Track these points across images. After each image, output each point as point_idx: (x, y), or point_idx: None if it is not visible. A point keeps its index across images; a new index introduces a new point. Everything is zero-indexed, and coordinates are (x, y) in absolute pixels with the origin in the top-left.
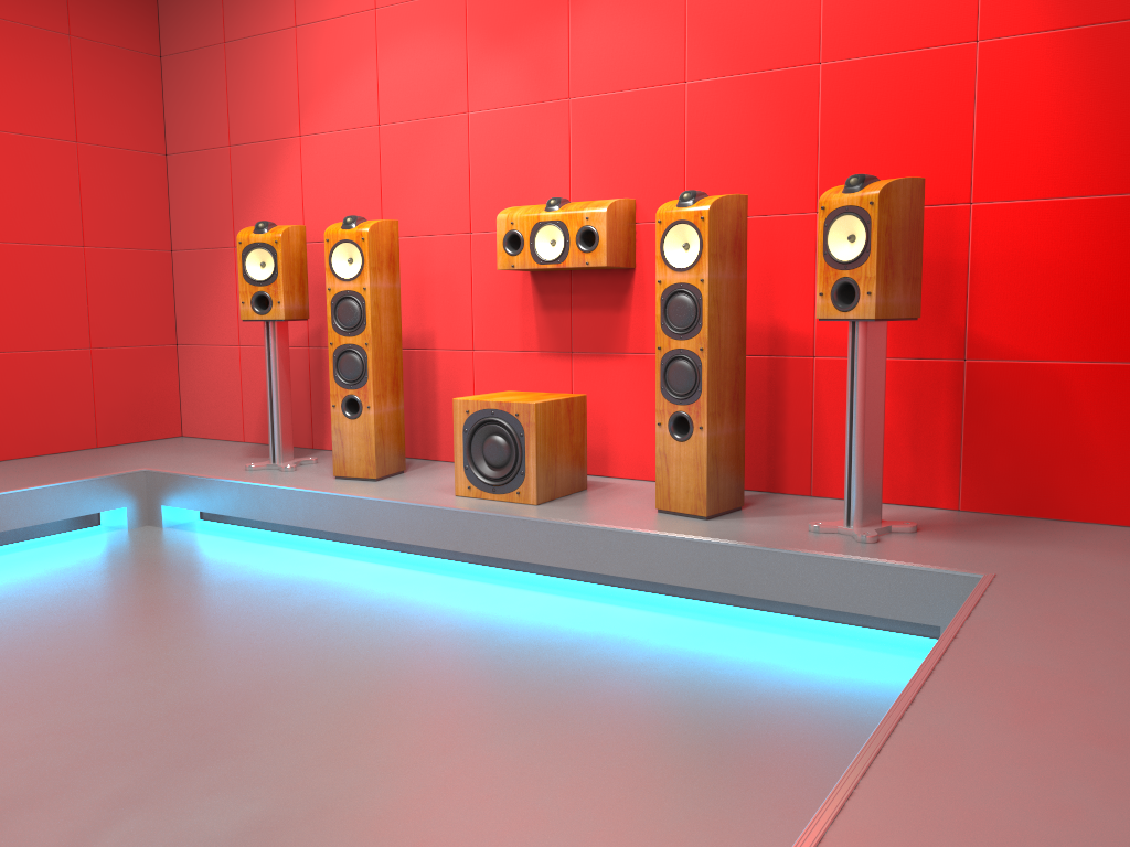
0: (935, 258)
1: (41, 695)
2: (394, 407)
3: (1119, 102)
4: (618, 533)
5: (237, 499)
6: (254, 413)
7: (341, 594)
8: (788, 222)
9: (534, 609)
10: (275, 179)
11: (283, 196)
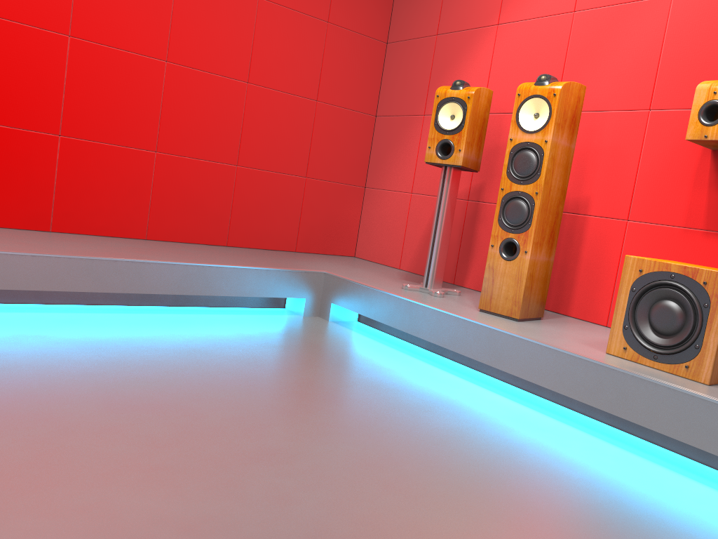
0: None
1: (182, 464)
2: (546, 257)
3: None
4: None
5: (392, 310)
6: (411, 247)
7: (481, 426)
8: None
9: (712, 510)
10: (468, 60)
11: (472, 75)
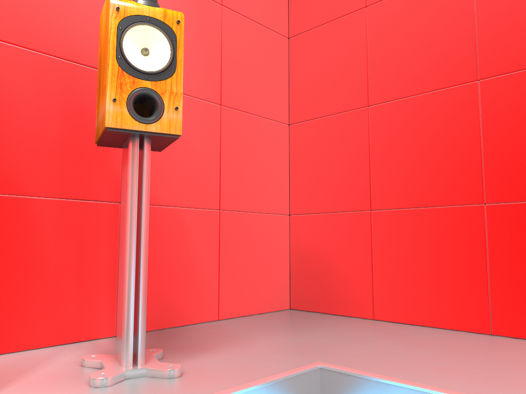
0: None
1: None
2: None
3: (205, 44)
4: None
5: None
6: None
7: None
8: None
9: None
10: None
11: None
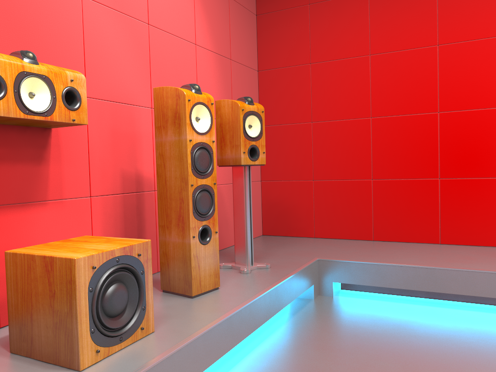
0: None
1: None
2: None
3: (225, 86)
4: (245, 307)
5: None
6: None
7: None
8: (140, 111)
9: None
10: None
11: None
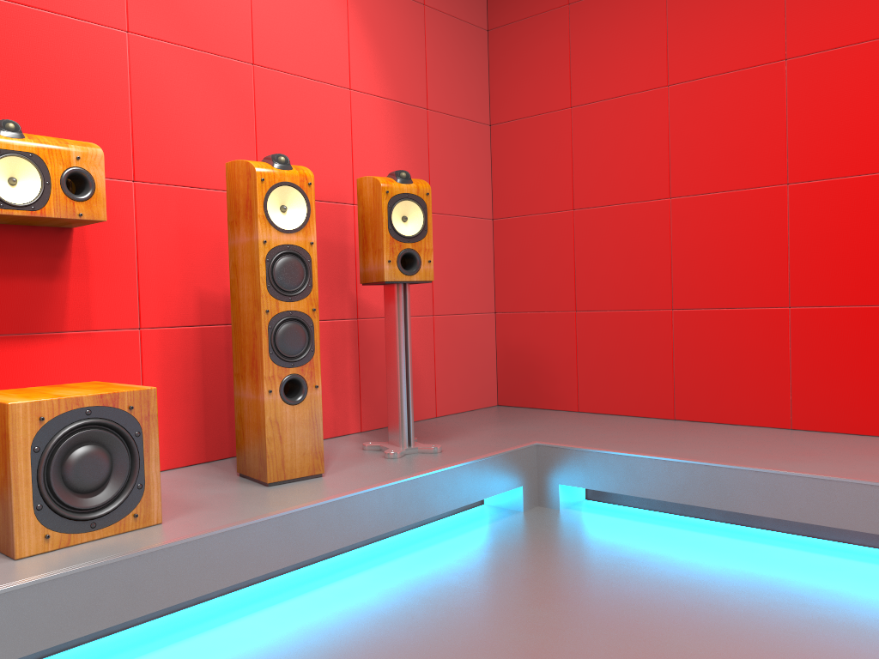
0: (337, 242)
1: None
2: None
3: (414, 154)
4: (330, 503)
5: None
6: None
7: None
8: None
9: (305, 623)
10: None
11: None
